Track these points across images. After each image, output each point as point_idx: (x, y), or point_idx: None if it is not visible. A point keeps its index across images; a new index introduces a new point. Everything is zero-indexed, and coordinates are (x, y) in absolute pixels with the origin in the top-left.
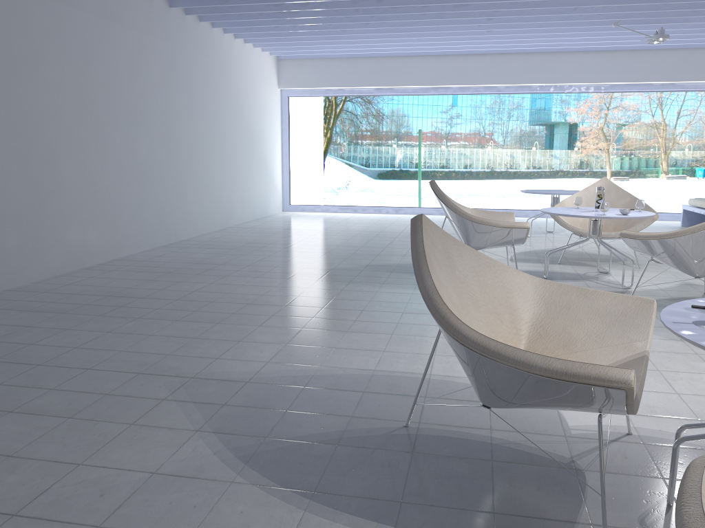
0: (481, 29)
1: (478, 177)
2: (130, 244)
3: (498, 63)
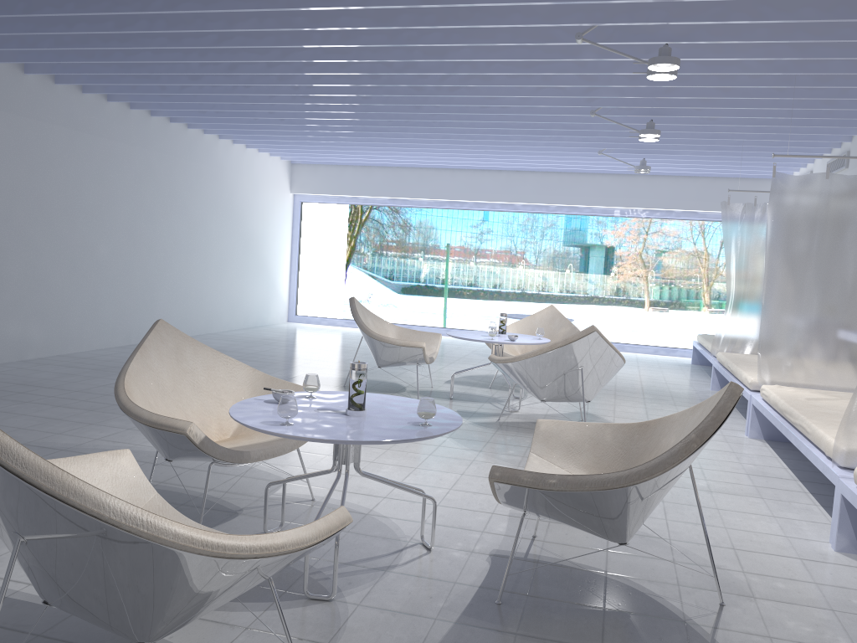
0: (473, 149)
1: (507, 298)
2: (80, 341)
3: (514, 180)
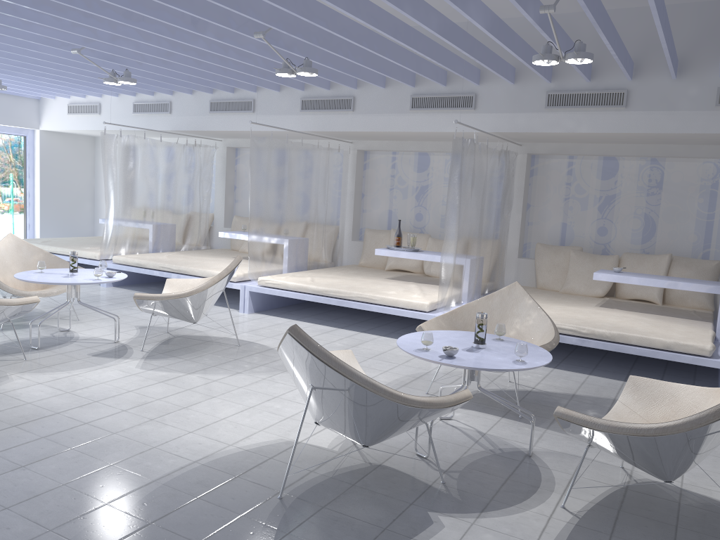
0: None
1: None
2: None
3: None
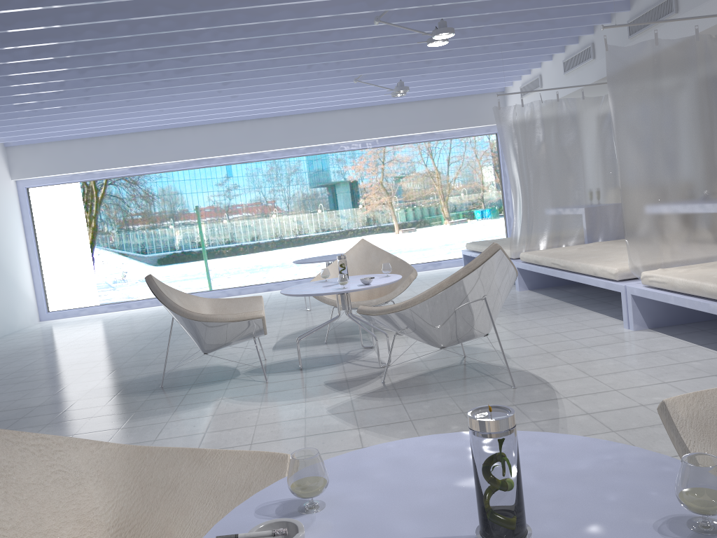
0: (222, 95)
1: (268, 248)
2: None
3: (260, 129)
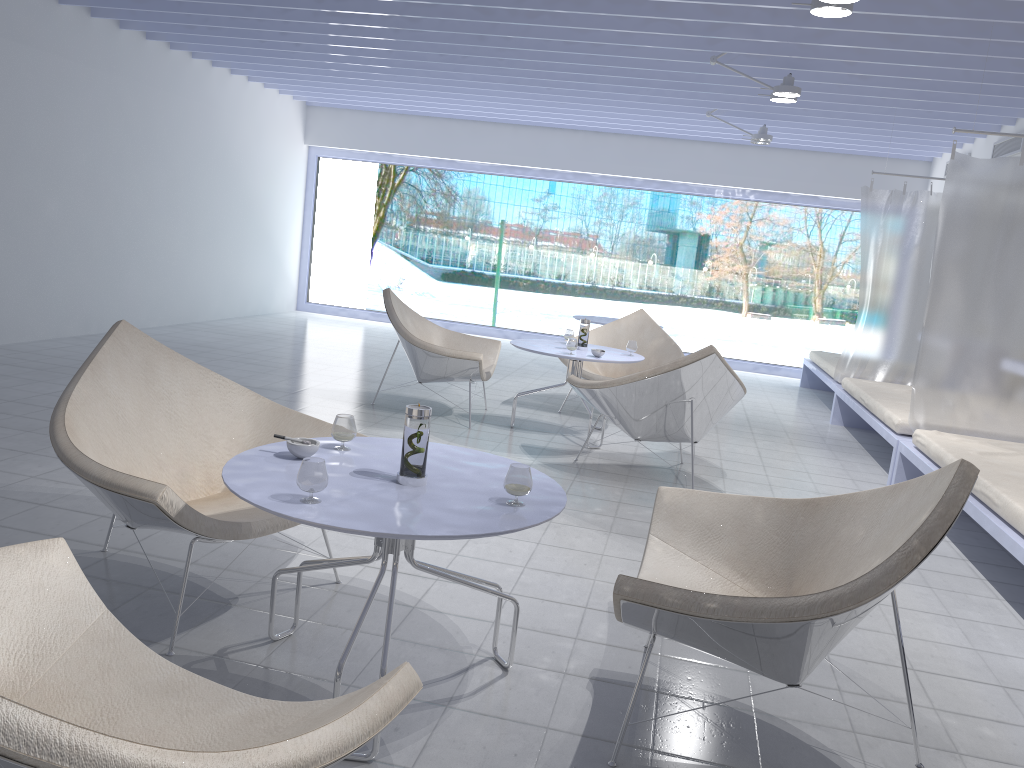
0: (546, 100)
1: (574, 293)
2: (20, 329)
3: (593, 144)
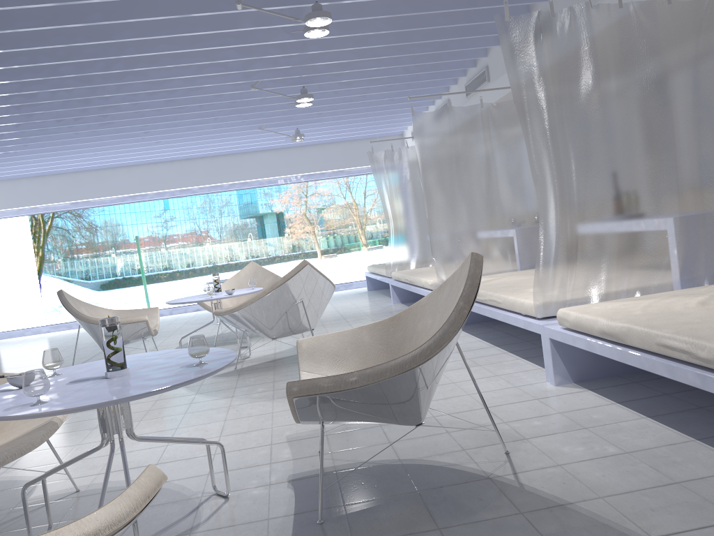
0: (146, 141)
1: (202, 273)
2: None
3: (187, 168)
